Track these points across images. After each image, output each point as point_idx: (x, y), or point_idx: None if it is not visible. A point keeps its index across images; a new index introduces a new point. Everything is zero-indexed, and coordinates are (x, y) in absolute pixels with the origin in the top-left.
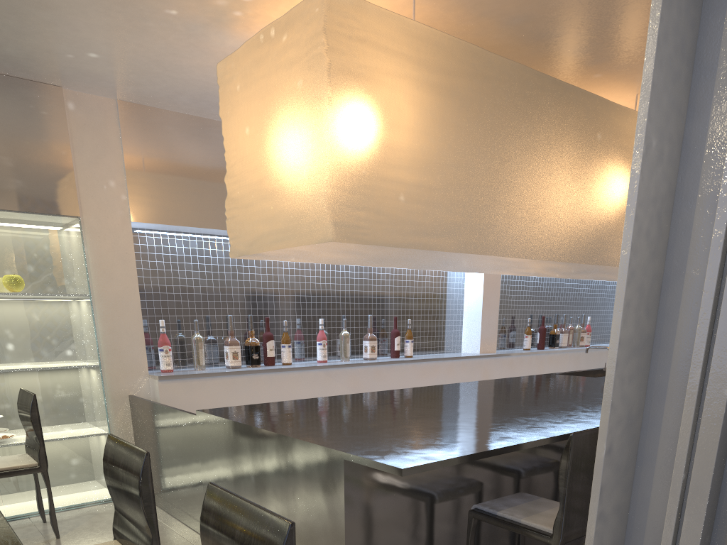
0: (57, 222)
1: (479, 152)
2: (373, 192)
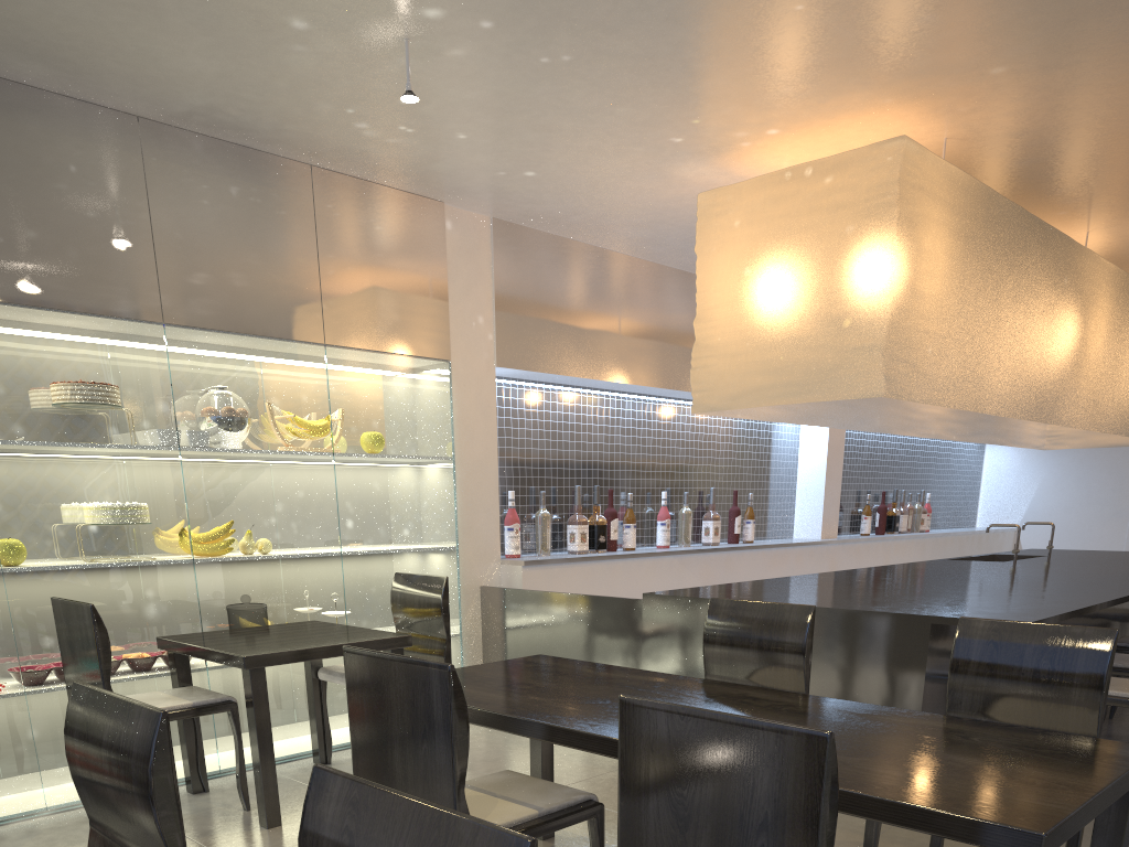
0: (429, 367)
1: (984, 301)
2: (912, 344)
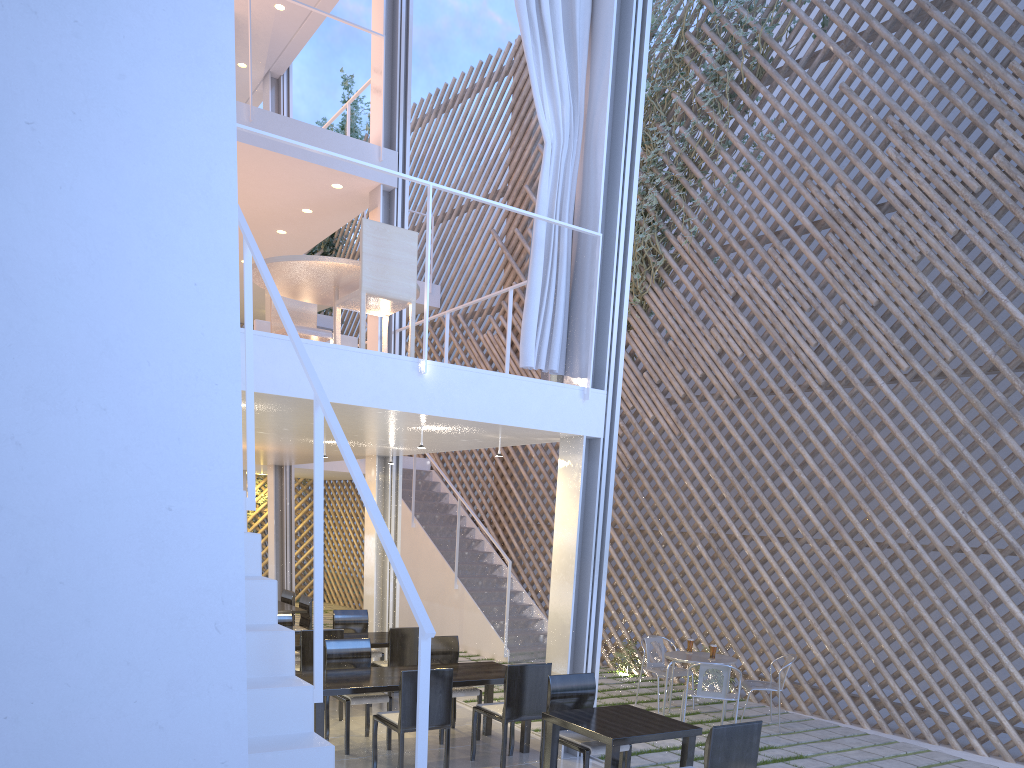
0: None
1: None
2: None
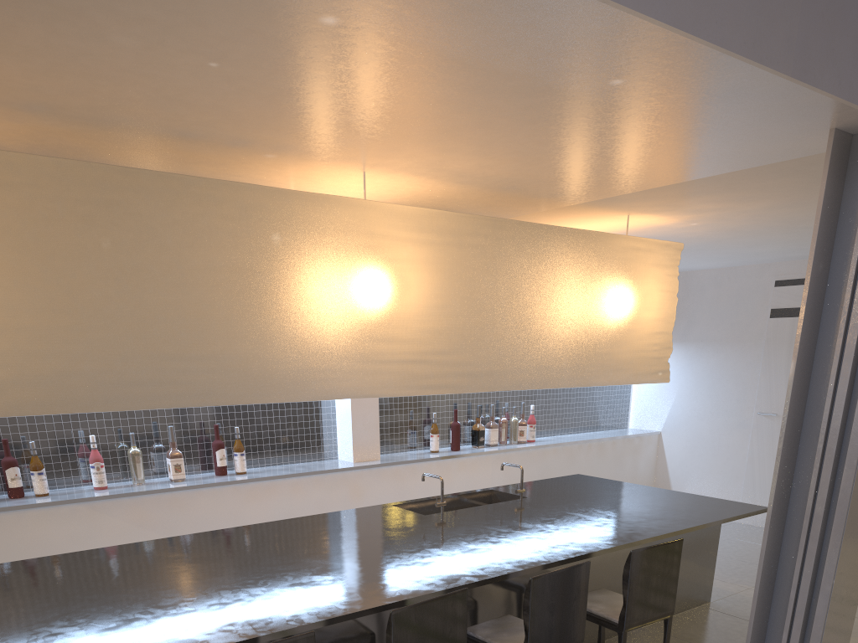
0: None
1: (17, 284)
2: None
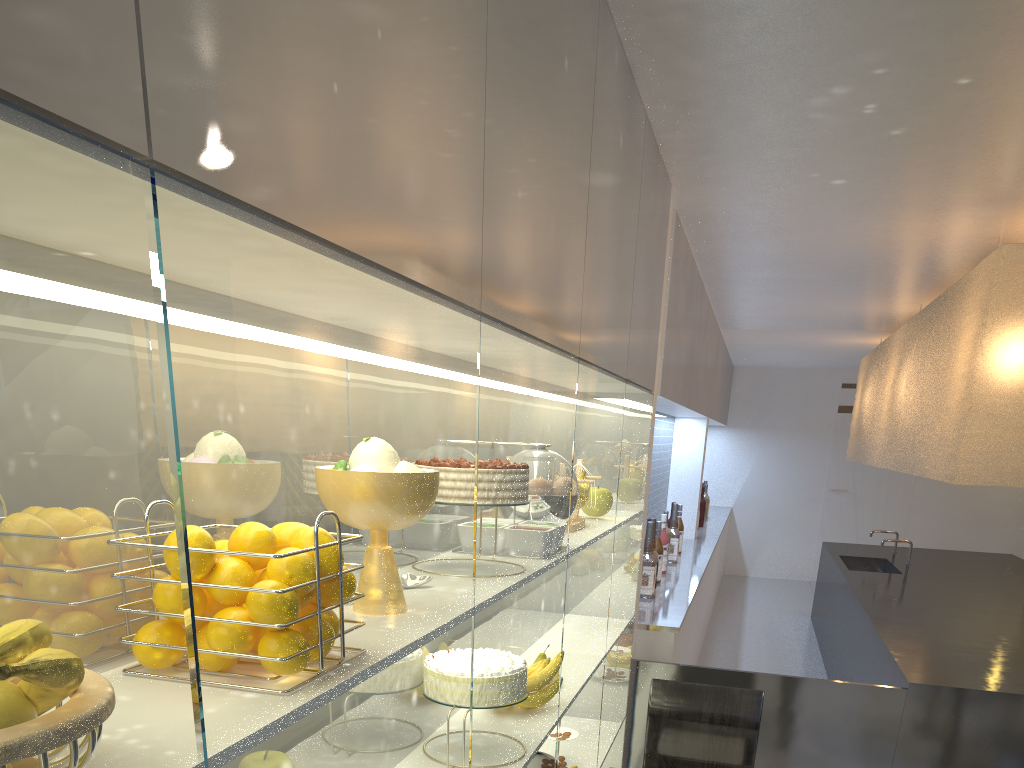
0: (648, 402)
1: None
2: None
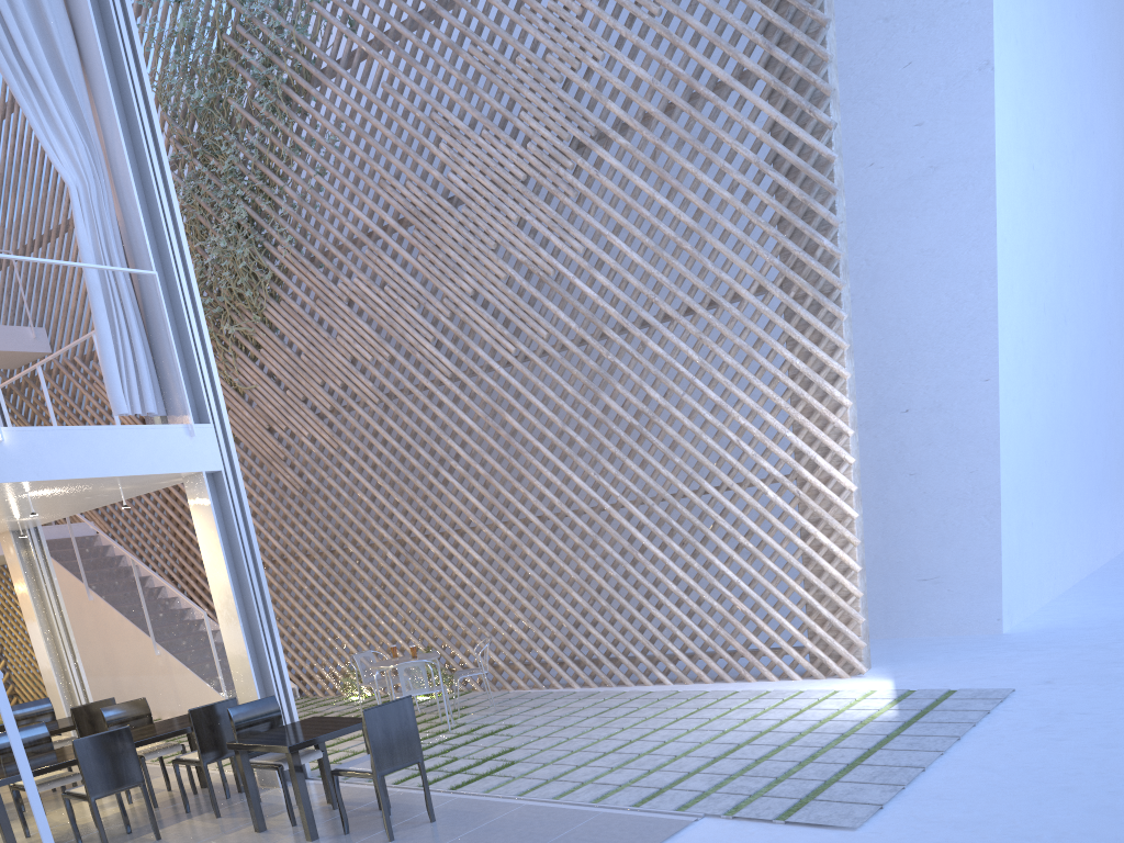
0: None
1: None
2: None
